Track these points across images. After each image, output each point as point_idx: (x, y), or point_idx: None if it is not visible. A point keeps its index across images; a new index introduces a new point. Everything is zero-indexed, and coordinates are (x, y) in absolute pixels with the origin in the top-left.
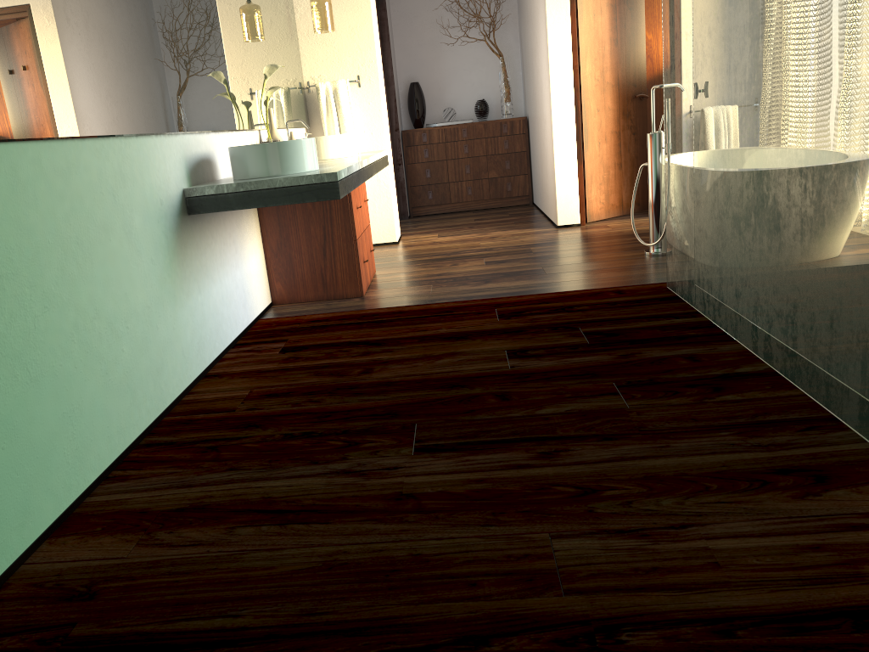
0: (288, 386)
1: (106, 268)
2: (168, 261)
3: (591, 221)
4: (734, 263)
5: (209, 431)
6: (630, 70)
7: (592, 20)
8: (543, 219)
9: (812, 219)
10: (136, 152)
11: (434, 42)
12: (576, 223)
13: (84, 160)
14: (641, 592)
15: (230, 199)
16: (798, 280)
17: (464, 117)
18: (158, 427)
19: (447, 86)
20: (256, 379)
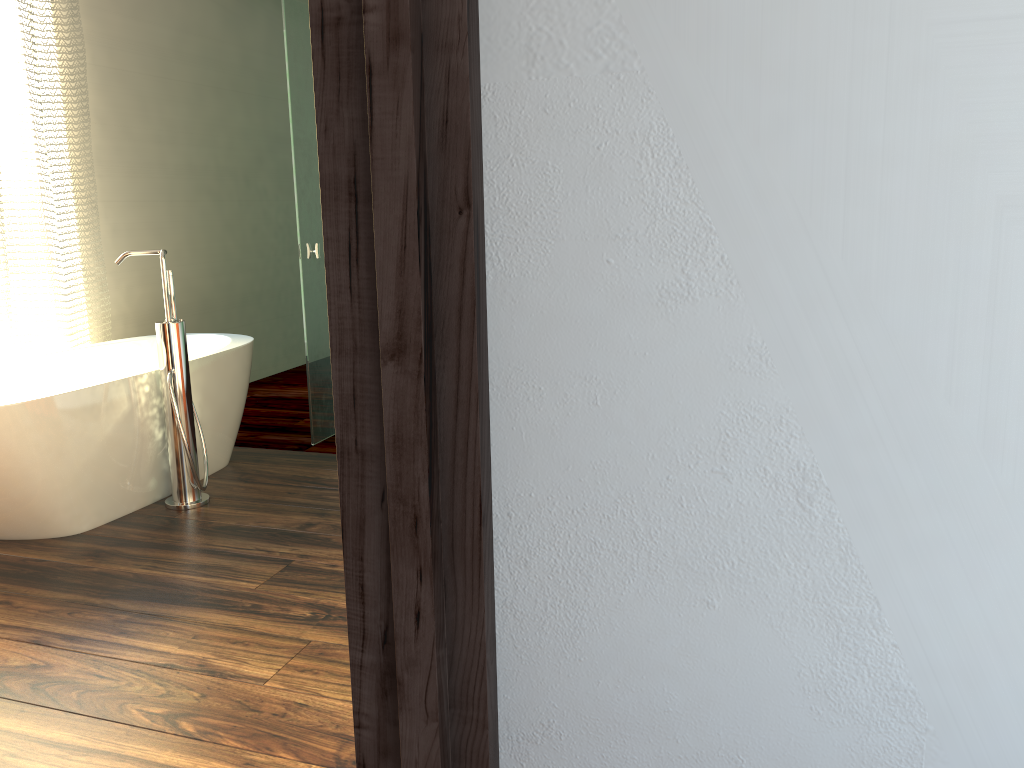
0: None
1: None
2: None
3: None
4: None
5: None
6: None
7: None
8: None
9: None
10: None
11: None
12: None
13: None
14: None
15: None
16: None
17: None
18: None
19: None
20: None
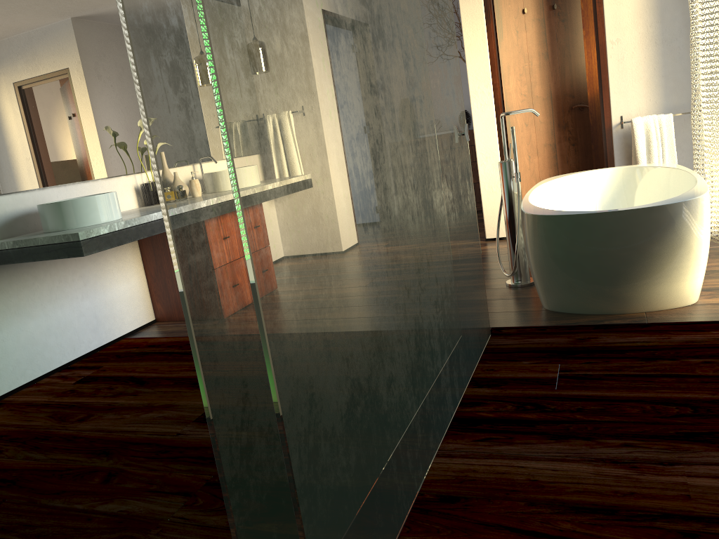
0: (15, 427)
1: None
2: None
3: None
4: None
5: None
6: (566, 82)
7: (515, 37)
8: None
9: None
10: None
11: None
12: (504, 236)
13: None
14: None
15: (10, 254)
16: None
17: None
18: None
19: None
20: (13, 414)
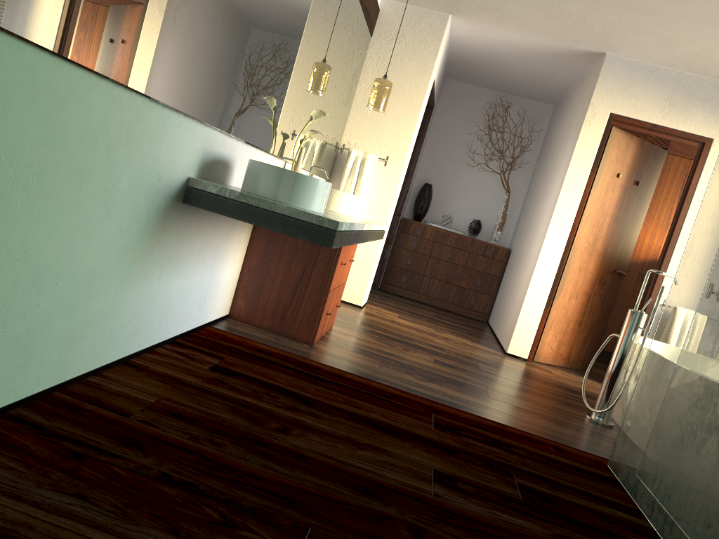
0: (197, 412)
1: (61, 215)
2: (139, 236)
3: (537, 361)
4: (714, 488)
5: (87, 430)
6: (619, 248)
7: (603, 193)
8: (494, 340)
9: None
10: (155, 120)
11: (458, 159)
12: (524, 357)
13: (91, 98)
14: None
15: (228, 204)
16: None
17: (457, 228)
18: (40, 400)
19: (454, 197)
20: (171, 389)
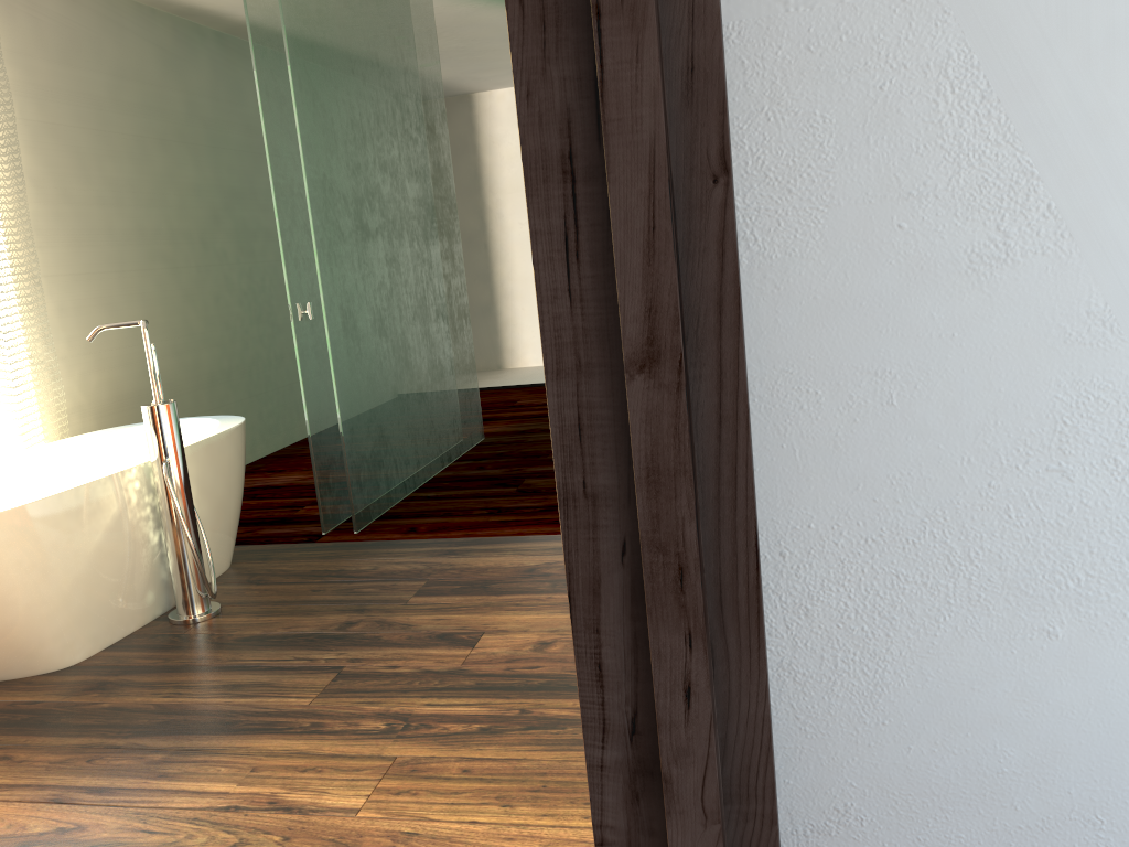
0: None
1: None
2: None
3: None
4: (423, 421)
5: None
6: None
7: None
8: None
9: (454, 358)
10: None
11: None
12: None
13: None
14: None
15: None
16: (454, 395)
17: None
18: None
19: None
20: None
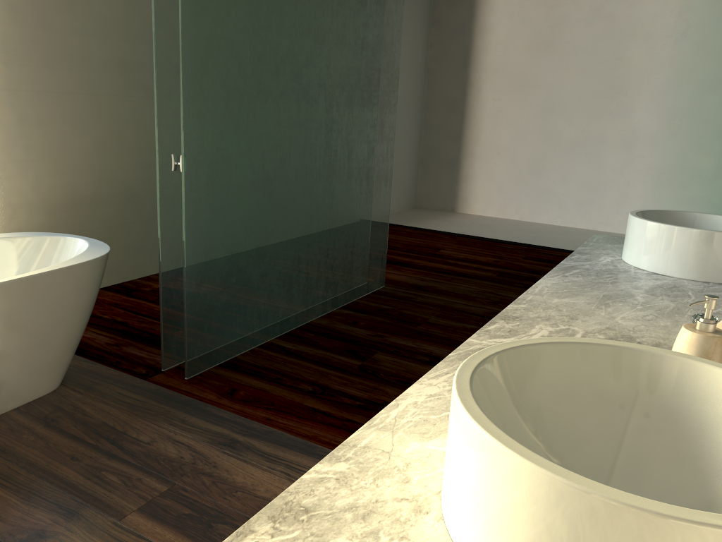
0: None
1: None
2: None
3: None
4: (306, 273)
5: None
6: None
7: None
8: None
9: (362, 216)
10: None
11: None
12: None
13: None
14: (508, 288)
15: None
16: (355, 249)
17: None
18: None
19: None
20: None
